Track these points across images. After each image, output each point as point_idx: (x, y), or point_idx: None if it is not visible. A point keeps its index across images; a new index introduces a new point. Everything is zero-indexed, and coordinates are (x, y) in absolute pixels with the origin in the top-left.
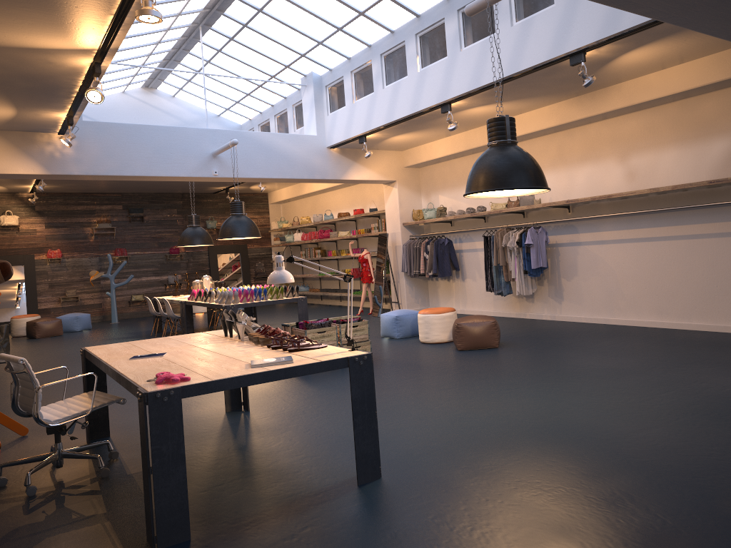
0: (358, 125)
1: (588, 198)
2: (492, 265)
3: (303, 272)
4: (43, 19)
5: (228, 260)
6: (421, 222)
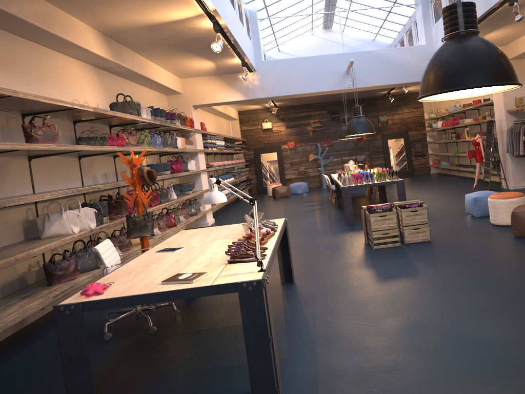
0: None
1: None
2: None
3: (447, 150)
4: (154, 0)
5: (395, 144)
6: (521, 109)
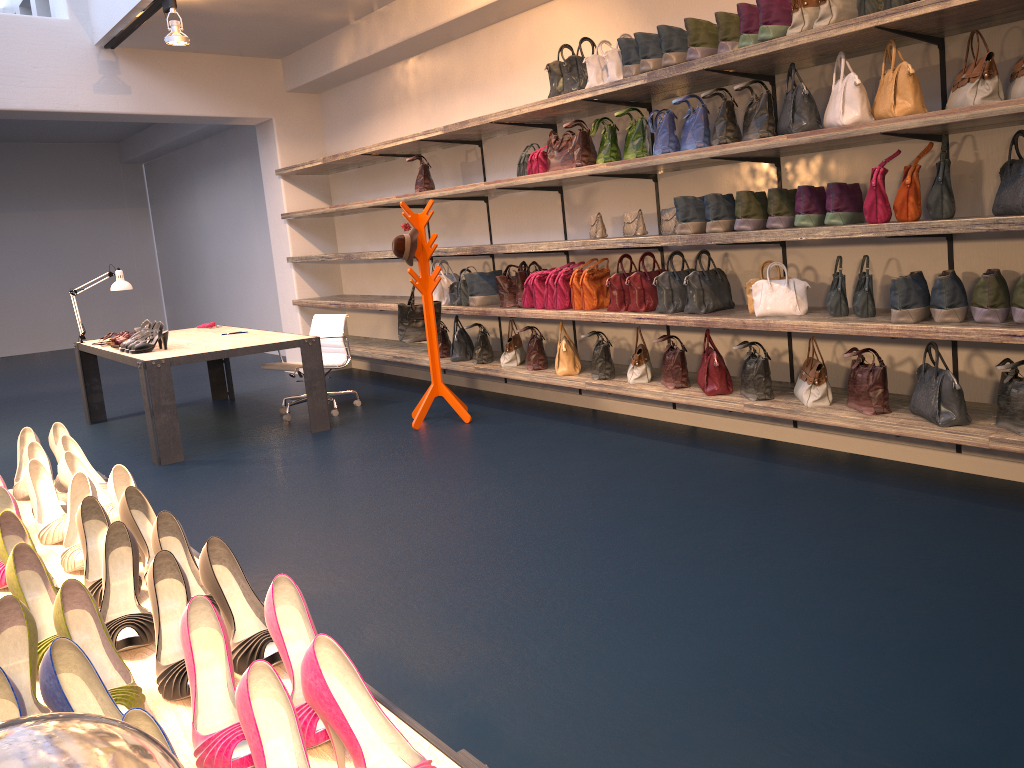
0: None
1: None
2: None
3: None
4: None
5: None
6: None
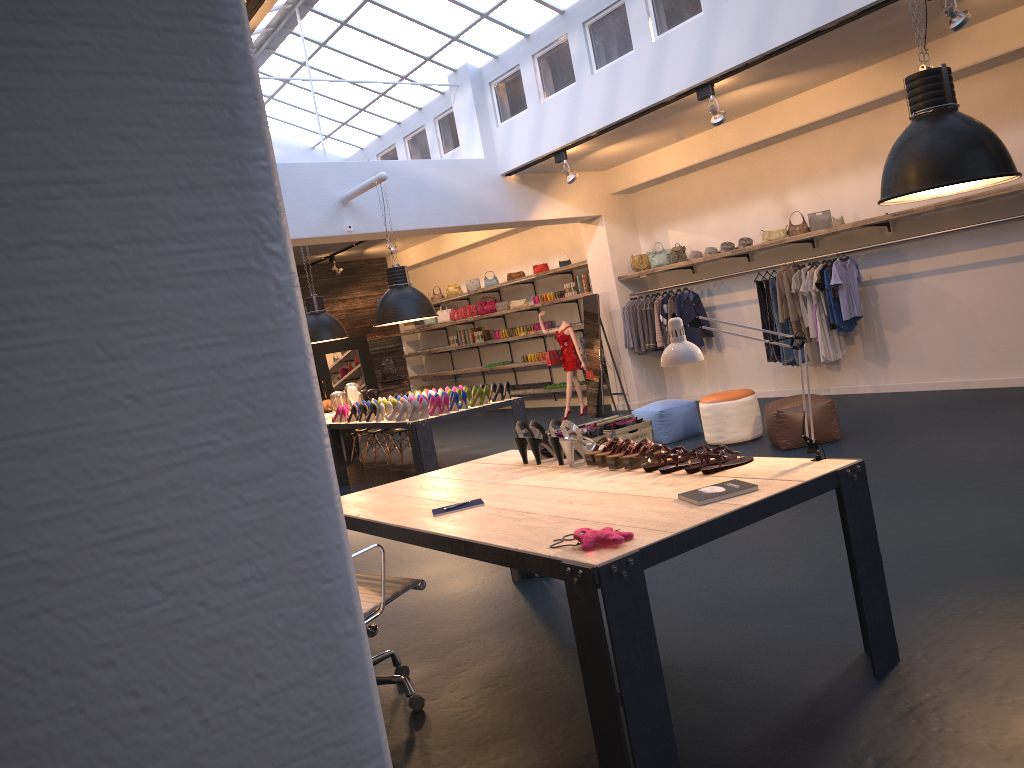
0: (552, 136)
1: (930, 205)
2: (776, 323)
3: (453, 366)
4: None
5: (342, 361)
6: (649, 273)
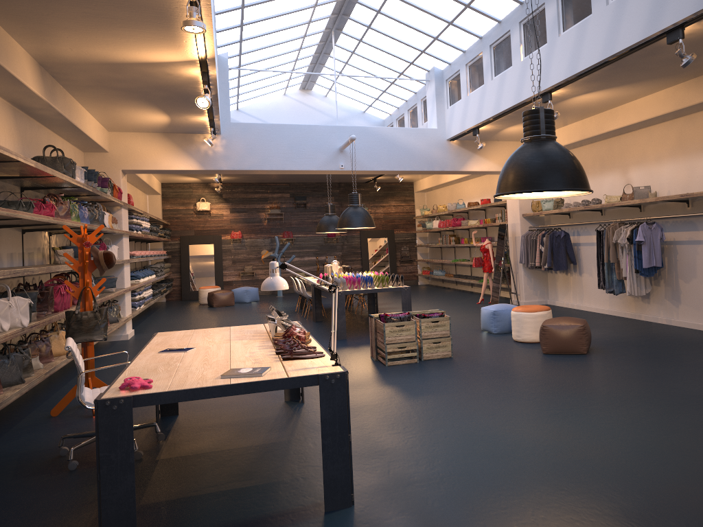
0: (470, 118)
1: None
2: (604, 262)
3: (441, 257)
4: (142, 36)
5: (376, 244)
6: (538, 214)
